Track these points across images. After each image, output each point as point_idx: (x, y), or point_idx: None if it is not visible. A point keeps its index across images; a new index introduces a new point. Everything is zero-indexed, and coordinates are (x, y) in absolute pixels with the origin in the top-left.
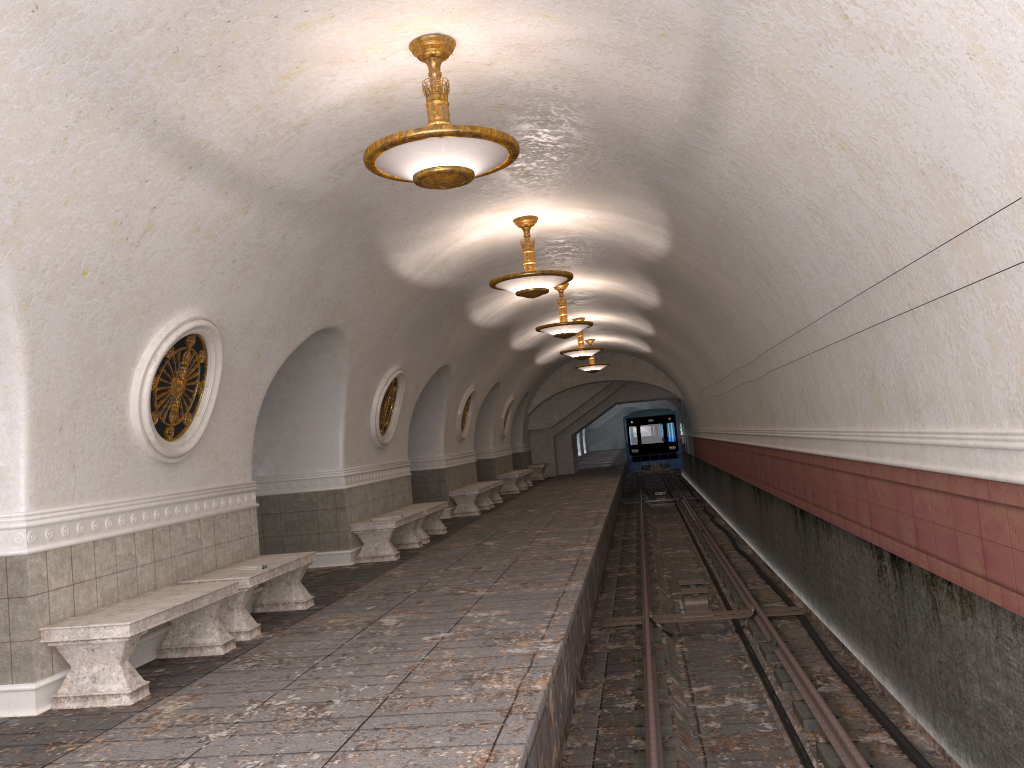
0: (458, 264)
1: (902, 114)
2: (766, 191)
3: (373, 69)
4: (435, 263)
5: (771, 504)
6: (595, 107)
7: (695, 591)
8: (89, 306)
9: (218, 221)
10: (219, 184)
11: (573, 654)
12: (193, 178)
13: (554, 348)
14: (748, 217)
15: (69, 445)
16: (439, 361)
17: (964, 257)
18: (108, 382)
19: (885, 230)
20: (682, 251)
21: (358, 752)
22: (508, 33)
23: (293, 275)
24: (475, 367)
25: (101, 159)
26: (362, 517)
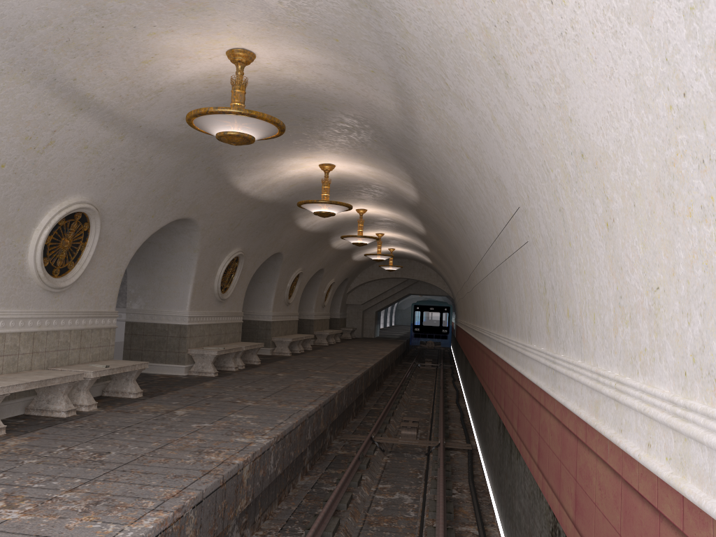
0: (284, 188)
1: (481, 145)
2: (448, 173)
3: (204, 63)
4: (266, 185)
5: (475, 375)
6: (351, 105)
7: (409, 425)
8: (4, 187)
9: (101, 143)
10: (102, 121)
11: (288, 449)
12: (83, 116)
13: (366, 251)
14: (446, 187)
15: None
16: (273, 249)
17: (514, 235)
18: (14, 235)
19: (492, 211)
20: (425, 201)
21: (104, 481)
22: (287, 54)
23: (158, 182)
24: (303, 256)
25: (17, 99)
26: (198, 345)
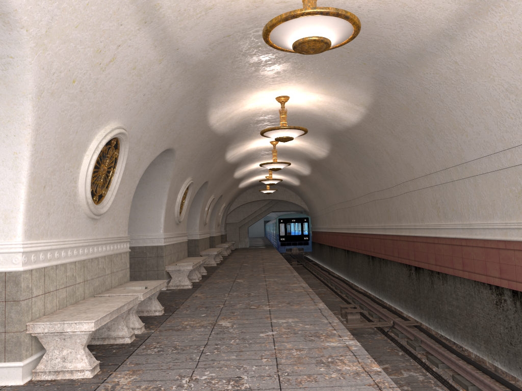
0: (235, 121)
1: None
2: (472, 80)
3: None
4: (226, 119)
5: (385, 265)
6: (376, 23)
7: (353, 311)
8: (71, 106)
9: (145, 65)
10: (154, 39)
11: None
12: (144, 30)
13: (249, 179)
14: (442, 99)
15: (47, 199)
16: (205, 178)
17: None
18: (71, 160)
19: None
20: (367, 123)
21: None
22: None
23: (166, 111)
24: (217, 185)
25: (104, 0)
26: (169, 262)
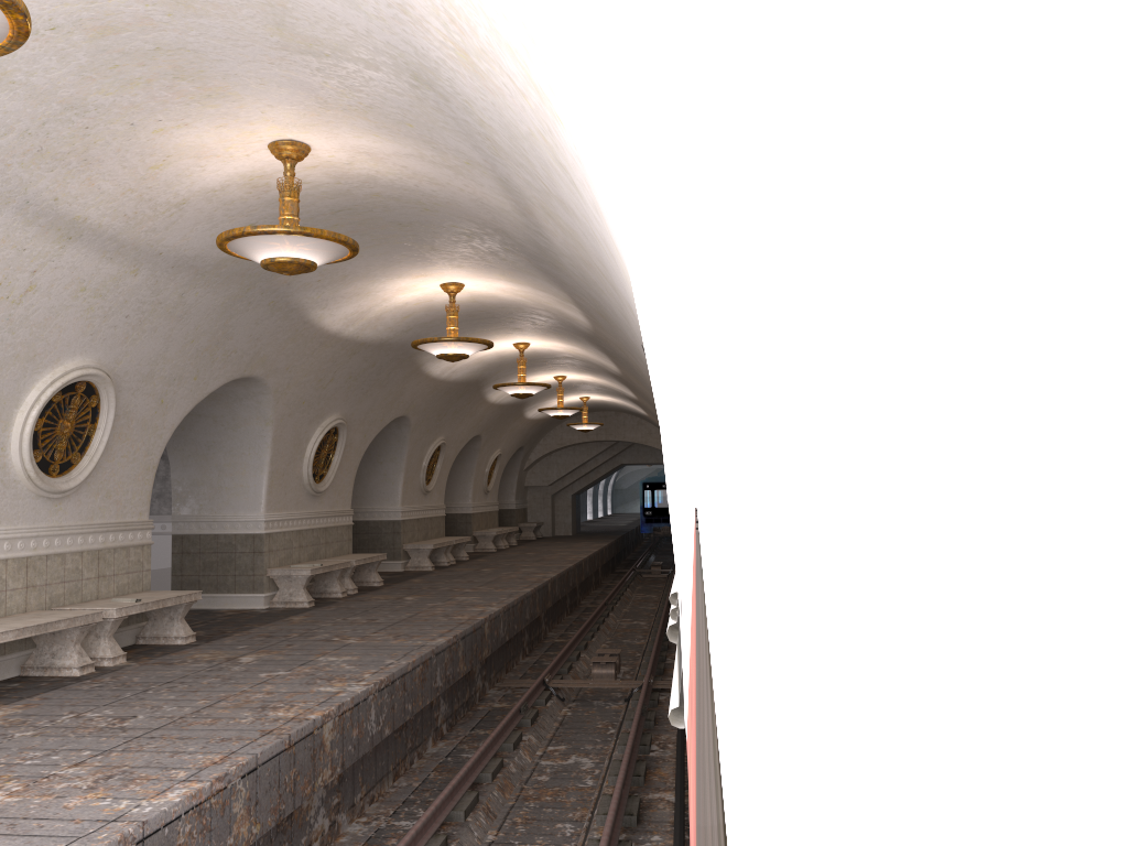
0: (395, 321)
1: (603, 261)
2: (600, 293)
3: (241, 162)
4: (367, 320)
5: None
6: (458, 204)
7: (604, 660)
8: None
9: (106, 282)
10: (103, 251)
11: (401, 700)
12: (74, 247)
13: (546, 403)
14: (608, 310)
15: None
16: (393, 412)
17: None
18: None
19: None
20: (599, 328)
21: (122, 752)
22: (353, 144)
23: (198, 329)
24: (443, 419)
25: None
26: (283, 563)
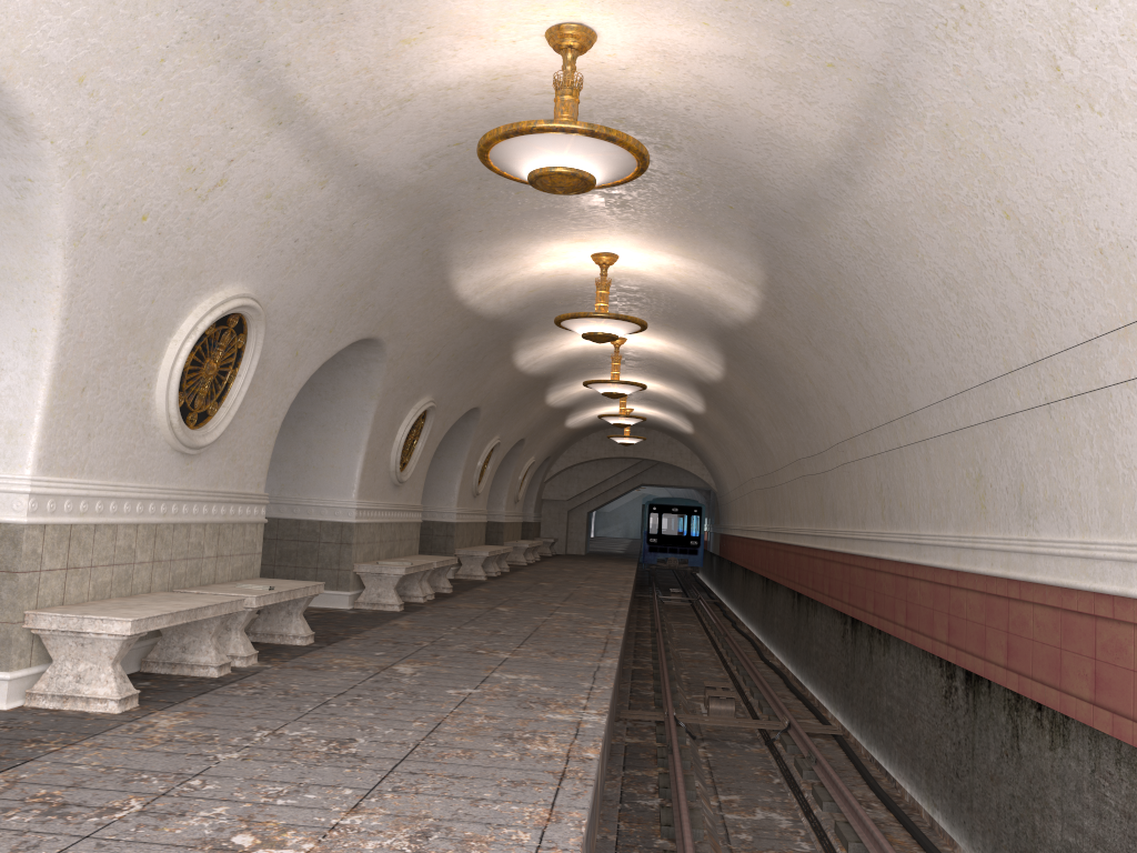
0: (519, 295)
1: (1094, 184)
2: (896, 258)
3: (499, 51)
4: (496, 289)
5: (813, 613)
6: (725, 138)
7: (723, 694)
8: (140, 257)
9: (292, 191)
10: (304, 149)
11: (609, 733)
12: (279, 136)
13: (588, 412)
14: (864, 286)
15: (89, 410)
16: (471, 401)
17: (1131, 349)
18: (141, 348)
19: (1035, 313)
20: (769, 318)
21: (396, 793)
22: (657, 37)
23: (351, 270)
24: (505, 416)
25: (192, 92)
26: (367, 558)
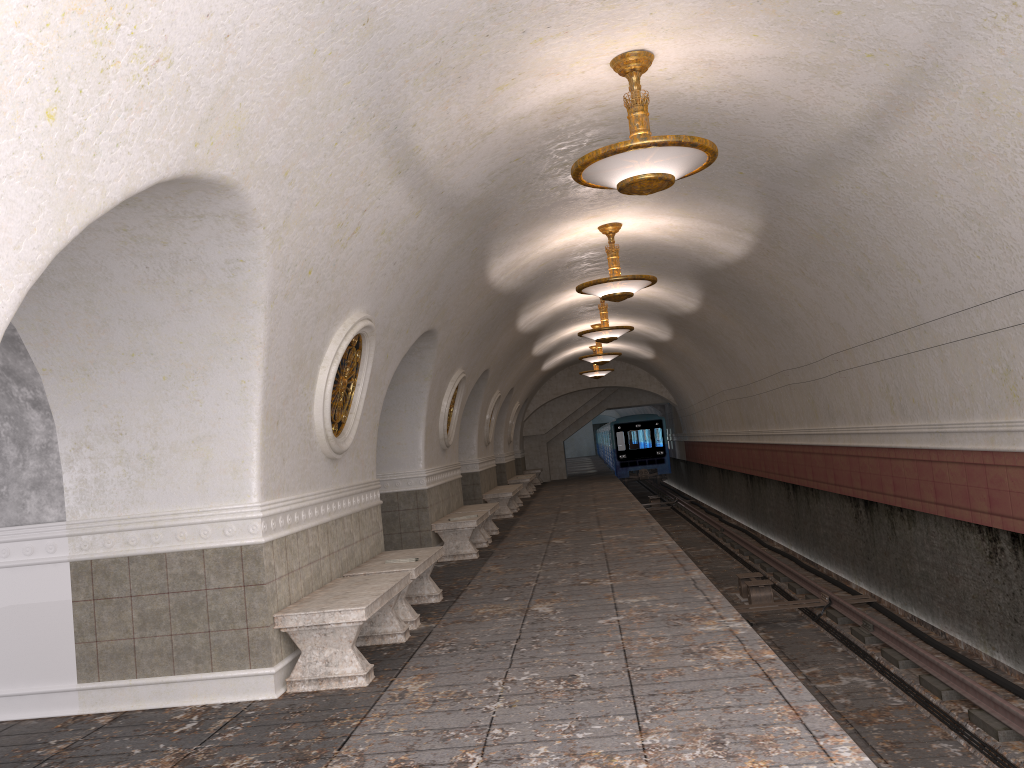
0: (532, 269)
1: None
2: (912, 199)
3: (569, 81)
4: (516, 268)
5: (815, 500)
6: (749, 120)
7: (760, 583)
8: (305, 304)
9: (397, 224)
10: (411, 189)
11: None
12: (397, 183)
13: (560, 354)
14: (872, 224)
15: (281, 439)
16: (484, 365)
17: None
18: (305, 379)
19: None
20: (760, 257)
21: (659, 713)
22: (707, 50)
23: (424, 278)
24: (503, 372)
25: (349, 163)
26: (437, 517)
